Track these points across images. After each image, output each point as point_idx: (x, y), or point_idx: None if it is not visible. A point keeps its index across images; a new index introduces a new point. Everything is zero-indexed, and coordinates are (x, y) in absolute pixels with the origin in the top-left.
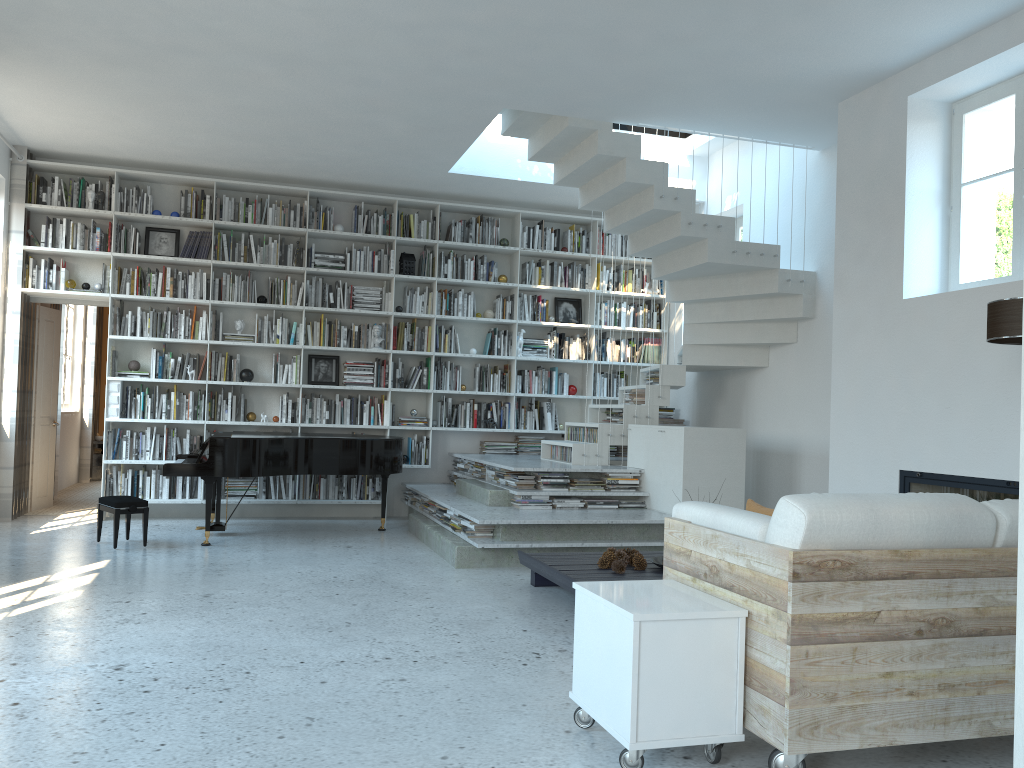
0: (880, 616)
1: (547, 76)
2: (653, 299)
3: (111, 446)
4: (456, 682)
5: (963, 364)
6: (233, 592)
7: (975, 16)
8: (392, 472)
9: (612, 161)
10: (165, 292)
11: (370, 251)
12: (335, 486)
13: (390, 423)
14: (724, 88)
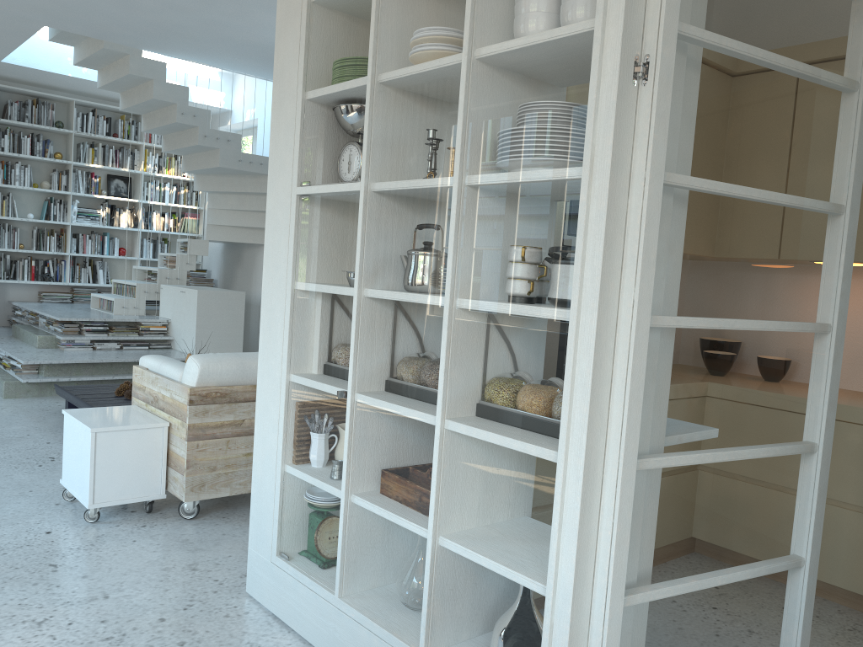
0: (244, 422)
1: (79, 12)
2: (193, 182)
3: None
4: None
5: None
6: None
7: None
8: None
9: (143, 80)
10: None
11: None
12: None
13: None
14: (225, 43)
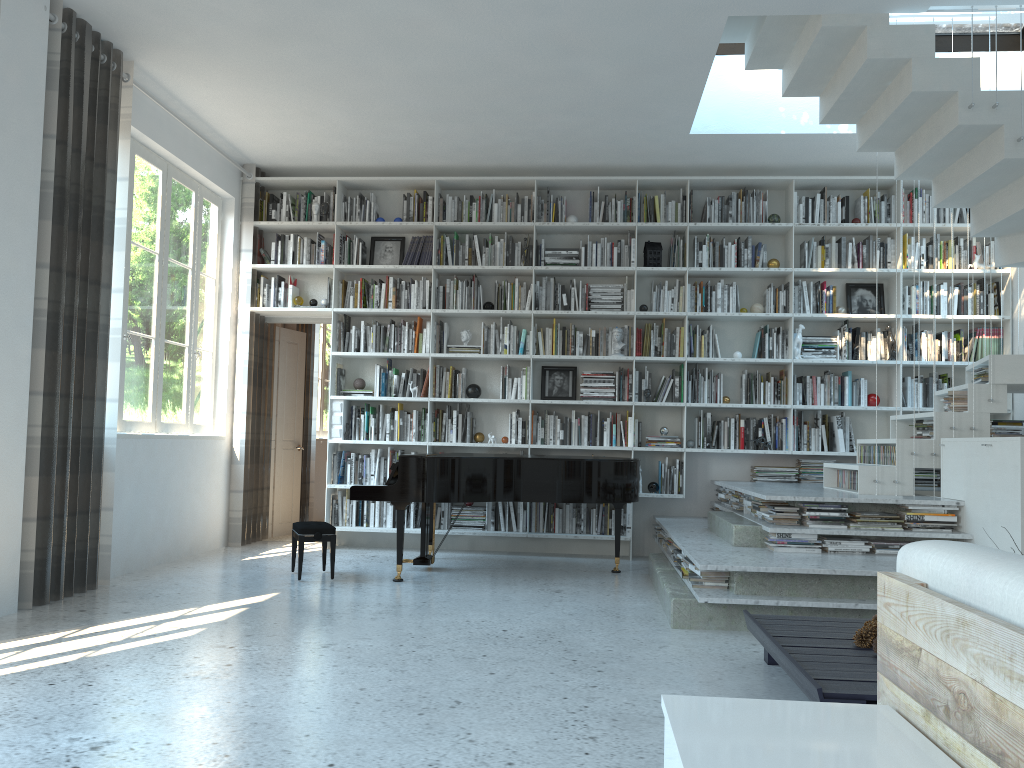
0: None
1: None
2: (988, 277)
3: (335, 470)
4: None
5: None
6: (362, 643)
7: None
8: (622, 501)
9: (892, 69)
10: (388, 304)
11: (608, 243)
12: (572, 518)
13: (636, 444)
14: None
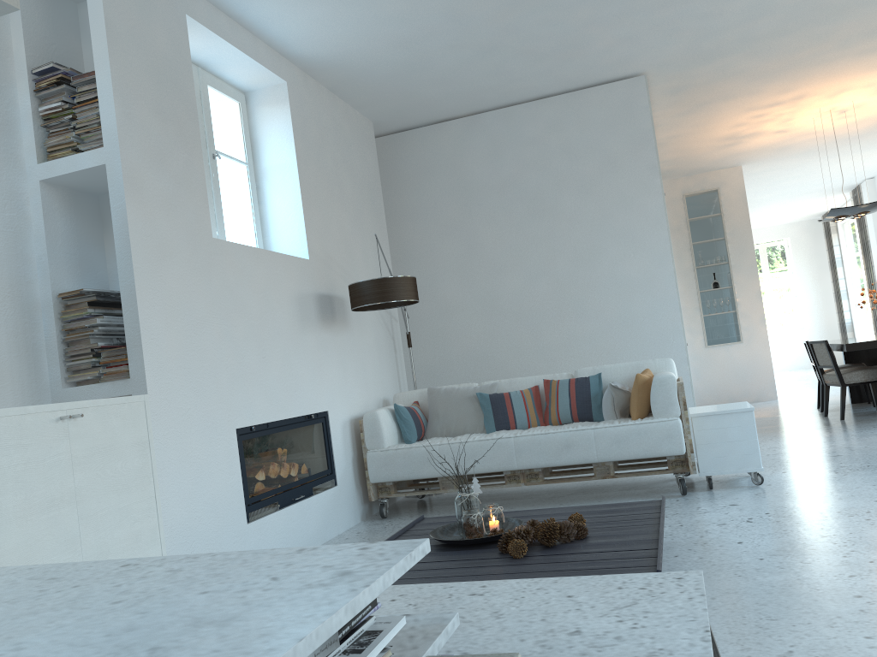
0: None
1: None
2: None
3: None
4: (831, 501)
5: (268, 317)
6: None
7: (271, 25)
8: None
9: None
10: None
11: None
12: None
13: None
14: None
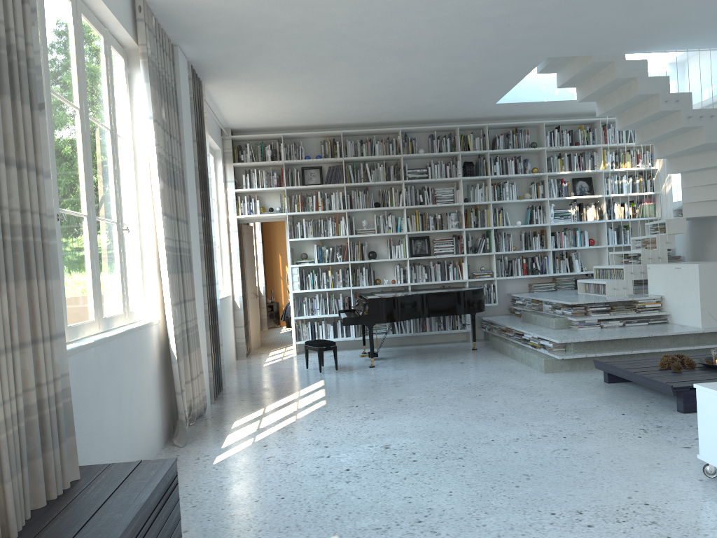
0: None
1: (584, 32)
2: (645, 170)
3: (296, 308)
4: (601, 450)
5: None
6: (414, 397)
7: None
8: (480, 311)
9: (626, 81)
10: (318, 207)
11: (443, 163)
12: (435, 322)
13: (467, 277)
14: None
